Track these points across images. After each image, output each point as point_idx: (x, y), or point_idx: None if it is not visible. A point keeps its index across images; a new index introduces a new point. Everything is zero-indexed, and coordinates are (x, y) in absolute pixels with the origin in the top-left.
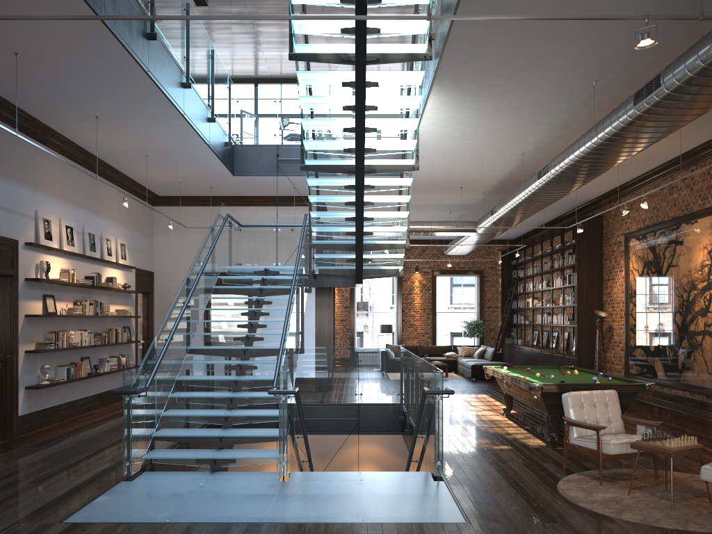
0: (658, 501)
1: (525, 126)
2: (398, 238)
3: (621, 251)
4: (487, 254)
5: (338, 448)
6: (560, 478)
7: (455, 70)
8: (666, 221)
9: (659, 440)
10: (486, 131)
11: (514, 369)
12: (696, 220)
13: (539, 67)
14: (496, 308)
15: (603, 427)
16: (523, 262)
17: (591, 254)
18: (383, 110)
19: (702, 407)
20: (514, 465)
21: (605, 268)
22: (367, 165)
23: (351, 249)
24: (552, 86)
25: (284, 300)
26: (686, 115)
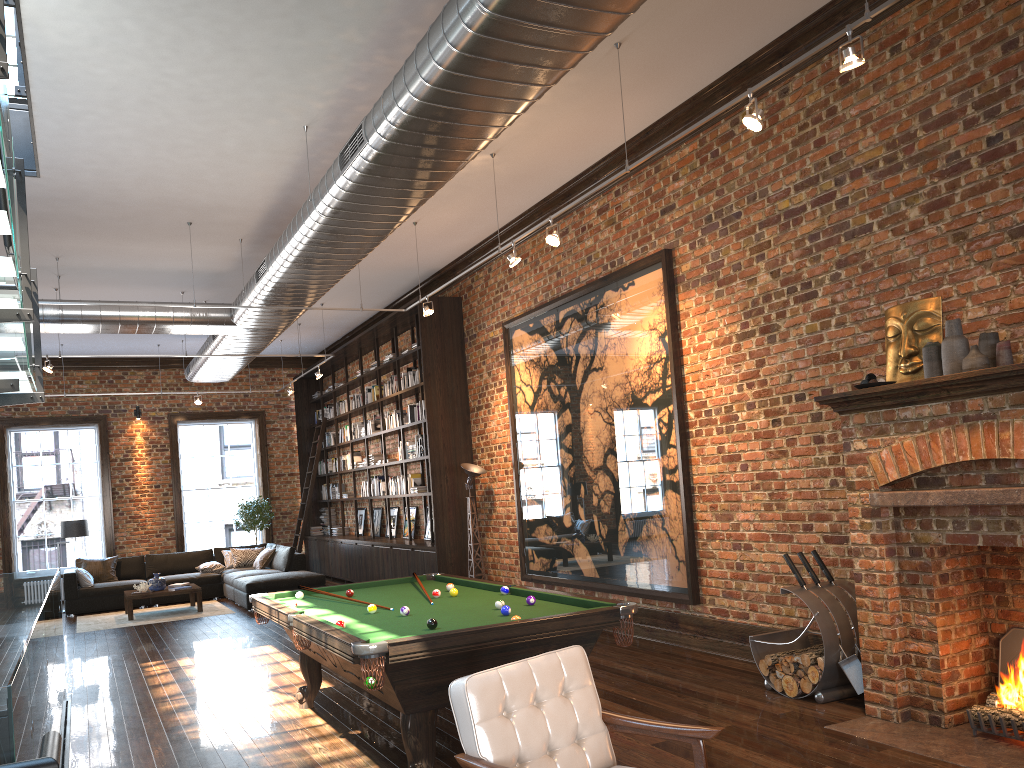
0: None
1: (302, 26)
2: None
3: (498, 355)
4: (269, 382)
5: None
6: None
7: None
8: (577, 290)
9: None
10: (210, 31)
11: (319, 596)
12: (633, 281)
13: None
14: (292, 476)
15: None
16: (331, 393)
17: (447, 364)
18: None
19: (671, 624)
20: None
21: (472, 388)
22: None
23: None
24: None
25: None
26: None
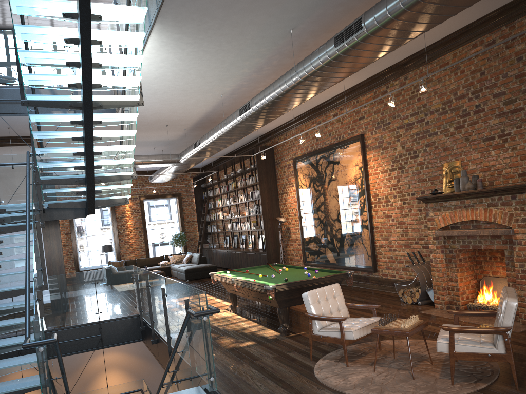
0: (398, 373)
1: (228, 69)
2: (121, 170)
3: (290, 171)
4: (182, 180)
5: (82, 362)
6: (311, 366)
7: (178, 8)
8: (325, 147)
9: (390, 322)
10: (196, 73)
11: (234, 272)
12: (348, 145)
13: (251, 11)
14: (194, 222)
15: (345, 318)
16: (211, 185)
17: (268, 175)
18: (108, 45)
19: (366, 280)
20: (268, 361)
21: (279, 185)
22: (93, 100)
23: (81, 182)
24: (258, 32)
25: (17, 238)
26: (372, 57)
